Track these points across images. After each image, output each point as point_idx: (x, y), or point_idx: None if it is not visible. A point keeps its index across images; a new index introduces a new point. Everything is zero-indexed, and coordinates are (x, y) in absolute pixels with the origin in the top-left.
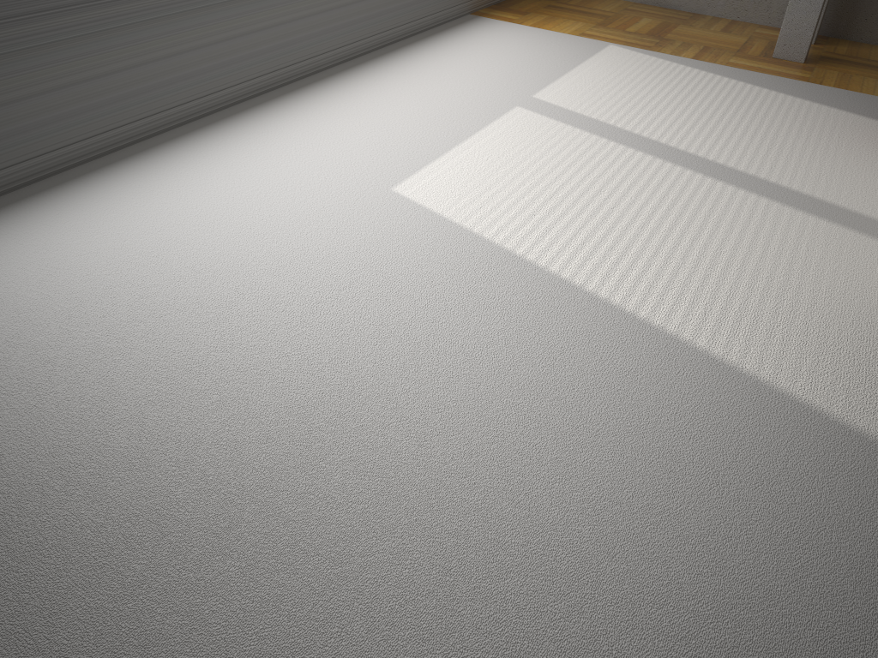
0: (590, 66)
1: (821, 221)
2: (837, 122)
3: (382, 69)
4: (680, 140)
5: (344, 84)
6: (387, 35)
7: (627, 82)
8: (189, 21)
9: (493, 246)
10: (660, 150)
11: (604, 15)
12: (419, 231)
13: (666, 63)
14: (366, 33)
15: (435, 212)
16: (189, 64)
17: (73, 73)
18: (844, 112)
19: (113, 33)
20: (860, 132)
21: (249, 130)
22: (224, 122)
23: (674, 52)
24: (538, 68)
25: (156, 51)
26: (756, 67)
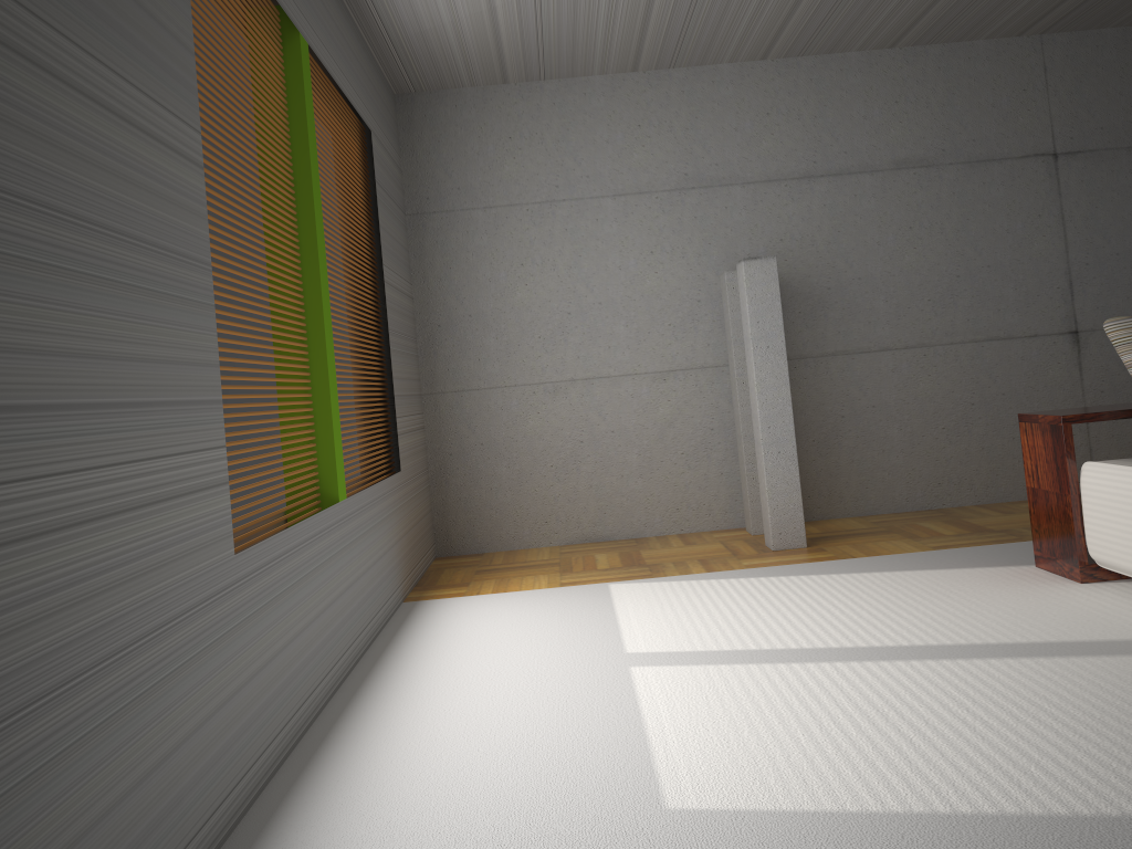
0: (628, 607)
1: (1104, 657)
2: (931, 579)
3: (400, 685)
4: (848, 639)
5: (377, 716)
6: (357, 644)
7: (693, 608)
8: (215, 660)
9: (905, 816)
10: (850, 653)
11: (552, 563)
12: (796, 840)
13: (695, 582)
14: (344, 645)
15: (767, 809)
16: (217, 735)
17: (107, 789)
18: (920, 571)
19: (148, 699)
20: (965, 580)
21: (338, 819)
22: (277, 824)
23: (682, 572)
24: (581, 625)
25: (187, 721)
26: (776, 561)
